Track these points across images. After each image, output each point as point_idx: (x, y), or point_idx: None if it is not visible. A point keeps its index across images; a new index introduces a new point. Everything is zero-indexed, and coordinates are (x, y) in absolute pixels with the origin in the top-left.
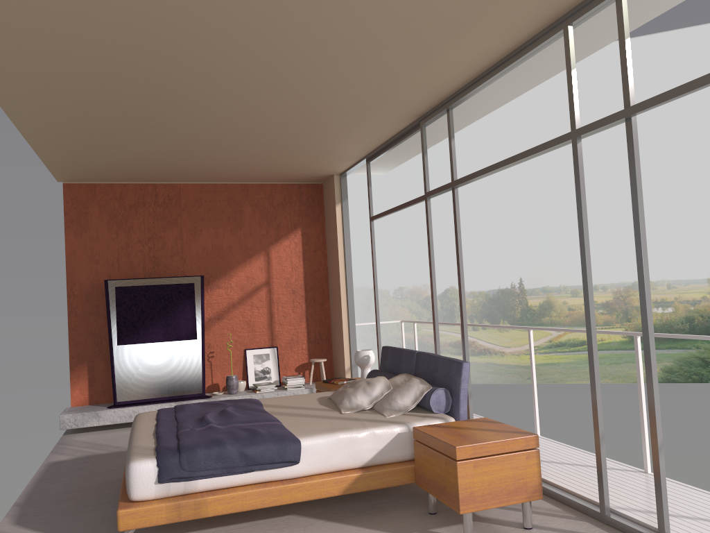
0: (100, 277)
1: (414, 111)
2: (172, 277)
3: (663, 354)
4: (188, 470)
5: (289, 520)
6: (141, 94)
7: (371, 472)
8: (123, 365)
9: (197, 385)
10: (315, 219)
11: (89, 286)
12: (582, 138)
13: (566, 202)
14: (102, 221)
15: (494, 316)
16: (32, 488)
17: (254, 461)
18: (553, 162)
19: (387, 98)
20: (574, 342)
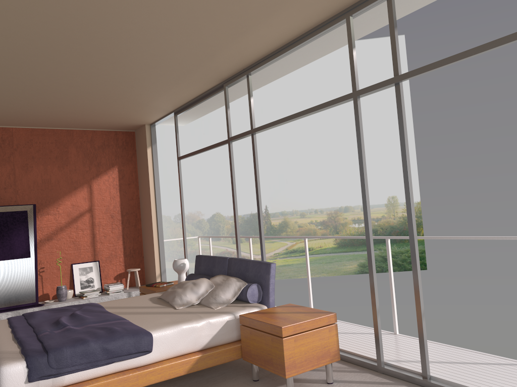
0: None
1: (221, 75)
2: (7, 205)
3: (359, 254)
4: (57, 368)
5: None
6: None
7: (208, 353)
8: None
9: (31, 296)
10: (129, 159)
11: None
12: (359, 97)
13: (296, 152)
14: None
15: (248, 233)
16: None
17: (115, 354)
18: (287, 124)
19: (204, 64)
20: (302, 249)
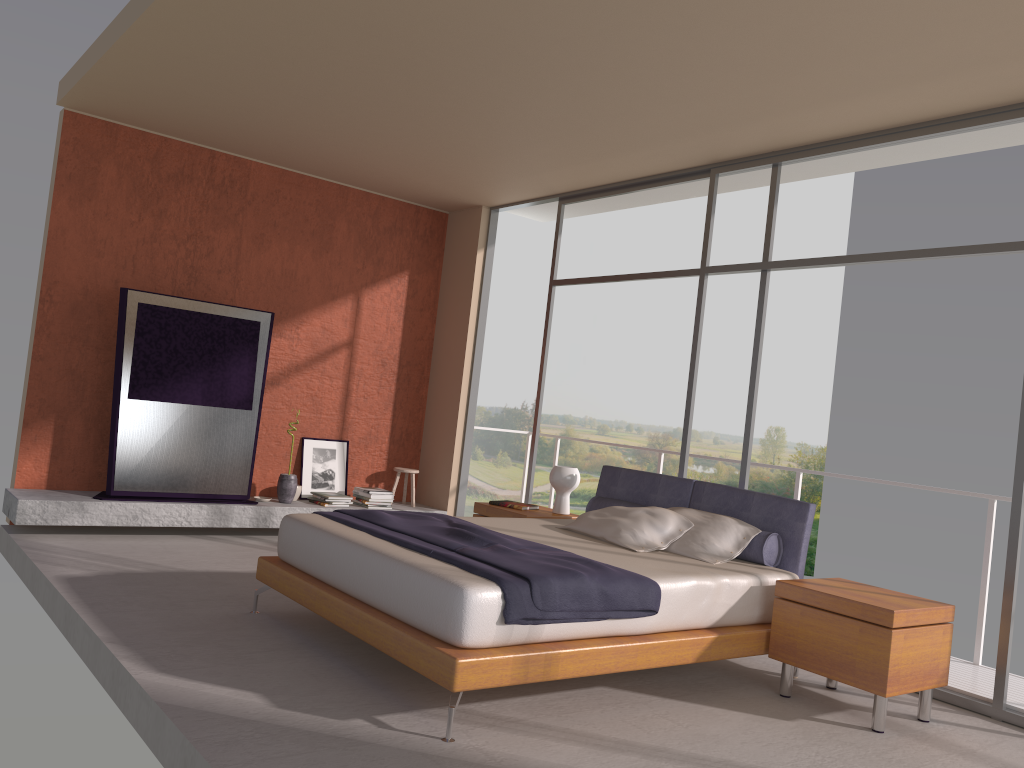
0: (100, 282)
1: (722, 154)
2: (229, 306)
3: None
4: (541, 609)
5: (608, 693)
6: (432, 21)
7: (726, 635)
8: (132, 432)
9: (242, 482)
10: (429, 263)
11: (80, 292)
12: None
13: (614, 308)
14: (119, 190)
15: (491, 443)
16: (94, 616)
17: (613, 605)
18: (607, 252)
19: (720, 129)
20: (589, 494)
